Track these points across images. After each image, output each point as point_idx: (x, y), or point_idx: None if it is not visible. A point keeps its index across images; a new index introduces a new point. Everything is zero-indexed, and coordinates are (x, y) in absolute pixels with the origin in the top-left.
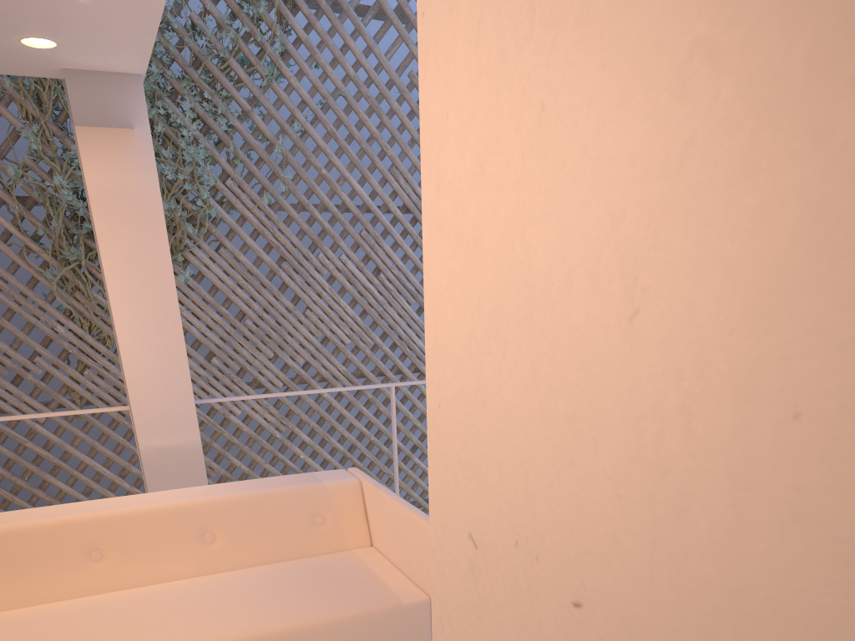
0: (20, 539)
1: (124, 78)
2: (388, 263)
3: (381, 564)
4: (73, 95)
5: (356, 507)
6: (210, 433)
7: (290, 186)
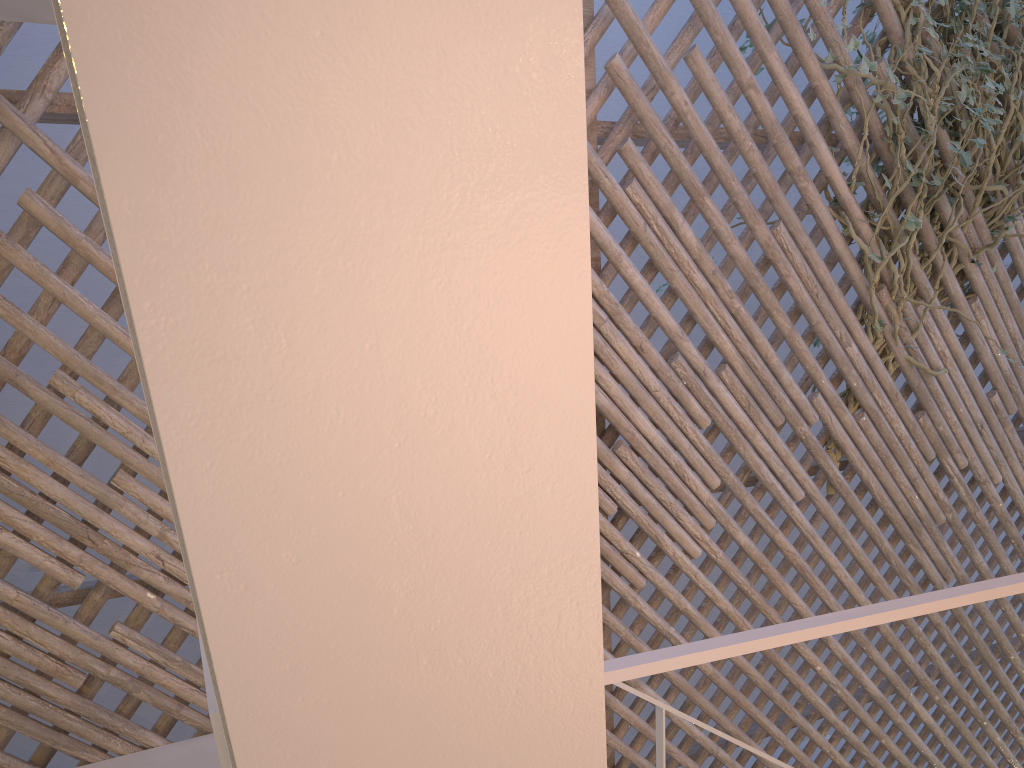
0: None
1: None
2: None
3: None
4: None
5: None
6: None
7: None
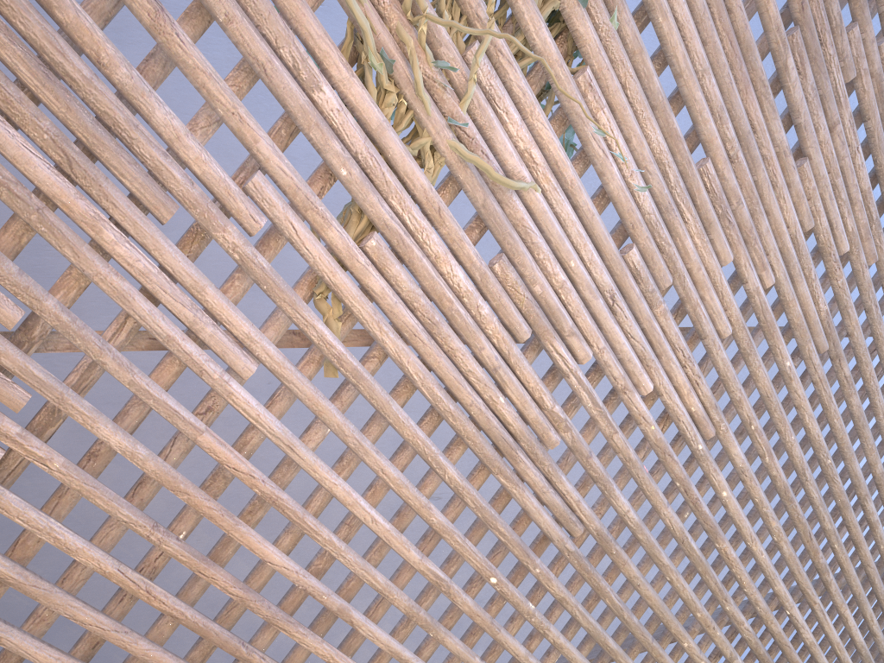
0: None
1: None
2: None
3: None
4: None
5: None
6: None
7: None
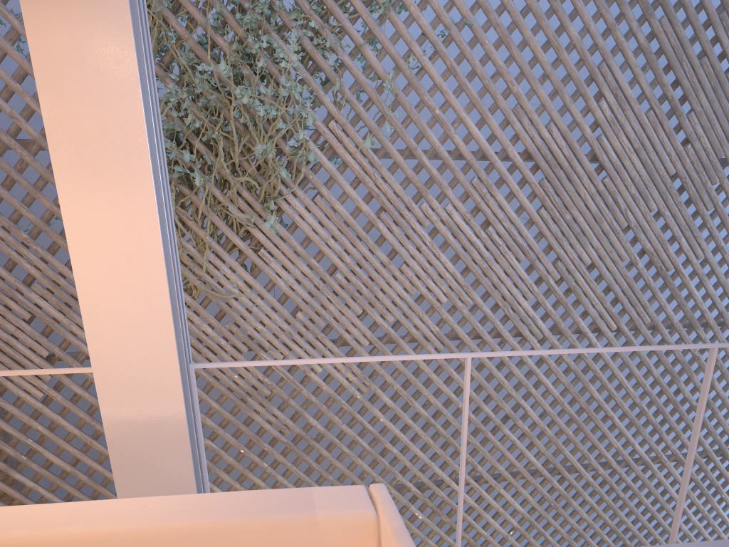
0: None
1: None
2: (499, 215)
3: None
4: None
5: None
6: (308, 385)
7: (398, 128)
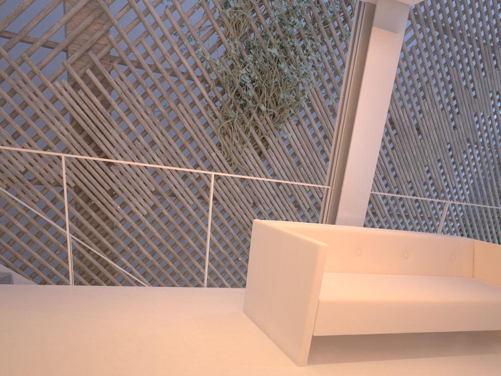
0: (330, 235)
1: (402, 5)
2: None
3: (495, 284)
4: (378, 10)
5: (469, 254)
6: None
7: None
